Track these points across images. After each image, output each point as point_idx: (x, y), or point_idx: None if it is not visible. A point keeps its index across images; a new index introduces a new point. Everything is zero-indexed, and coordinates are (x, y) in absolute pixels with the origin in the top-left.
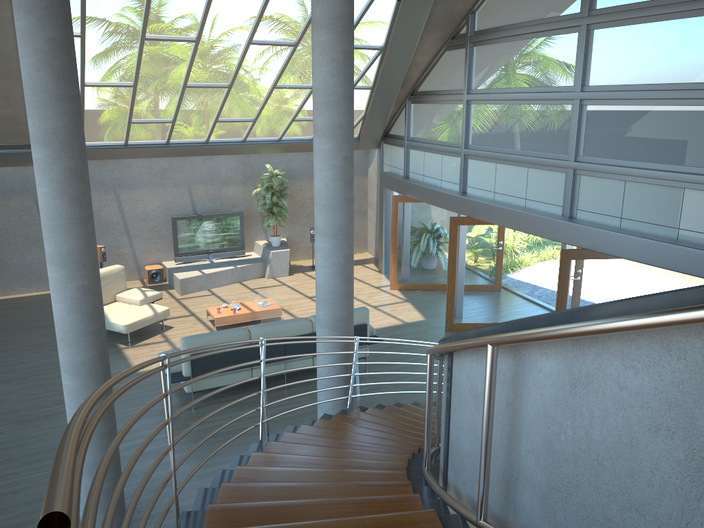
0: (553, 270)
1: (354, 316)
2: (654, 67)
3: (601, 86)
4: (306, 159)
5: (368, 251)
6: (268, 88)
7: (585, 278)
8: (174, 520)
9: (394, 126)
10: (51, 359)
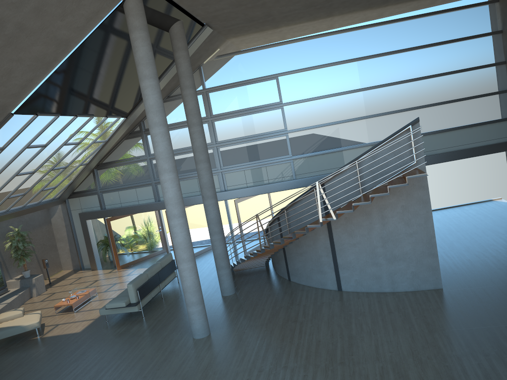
0: (204, 223)
1: (170, 257)
2: (242, 131)
3: (224, 140)
4: (20, 220)
5: (63, 269)
6: (48, 170)
7: (242, 208)
8: (216, 321)
9: (80, 186)
10: (9, 358)
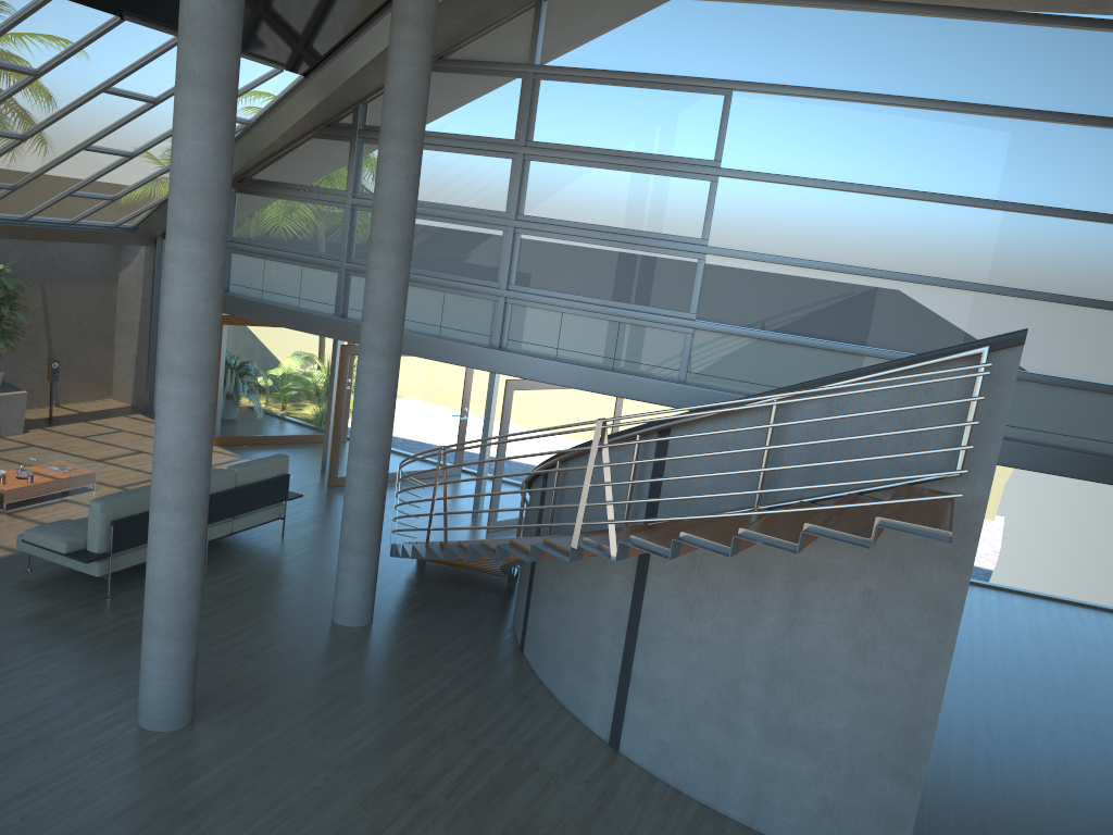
0: (442, 409)
1: (277, 465)
2: (592, 209)
3: (538, 218)
4: (31, 251)
5: (114, 397)
6: (73, 148)
7: (523, 409)
8: (238, 693)
9: None
10: None
